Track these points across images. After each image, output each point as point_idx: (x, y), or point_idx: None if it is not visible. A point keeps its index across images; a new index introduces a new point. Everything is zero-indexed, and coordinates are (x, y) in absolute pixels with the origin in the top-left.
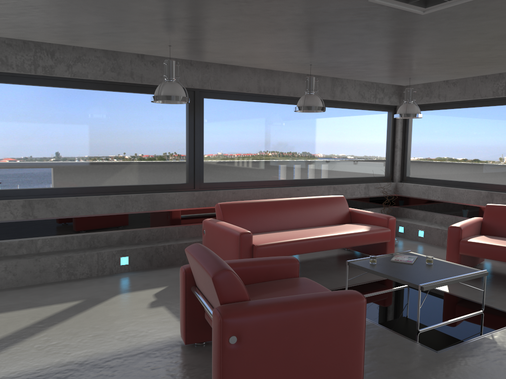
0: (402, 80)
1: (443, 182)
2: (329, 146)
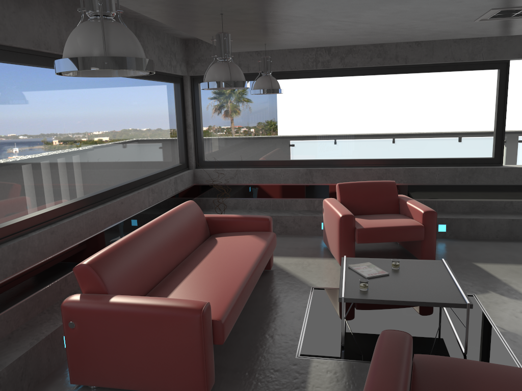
0: (251, 45)
1: (251, 163)
2: (136, 134)
